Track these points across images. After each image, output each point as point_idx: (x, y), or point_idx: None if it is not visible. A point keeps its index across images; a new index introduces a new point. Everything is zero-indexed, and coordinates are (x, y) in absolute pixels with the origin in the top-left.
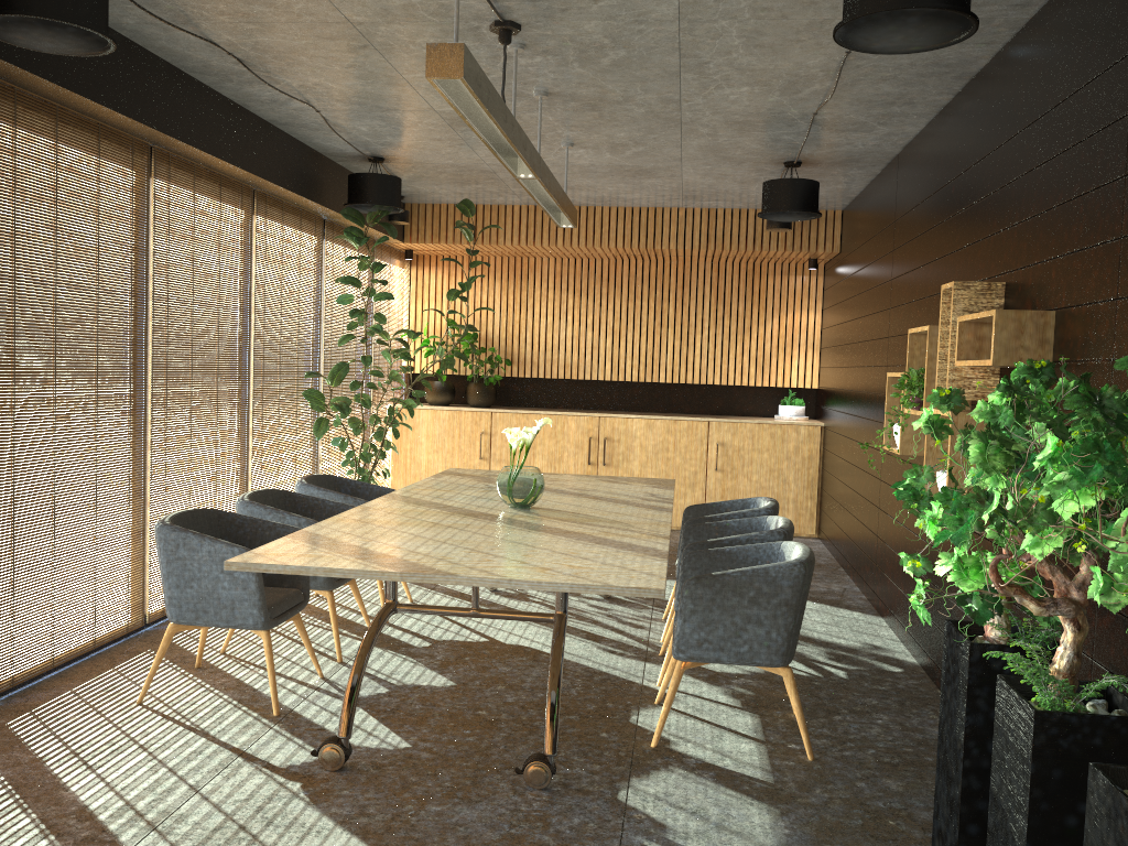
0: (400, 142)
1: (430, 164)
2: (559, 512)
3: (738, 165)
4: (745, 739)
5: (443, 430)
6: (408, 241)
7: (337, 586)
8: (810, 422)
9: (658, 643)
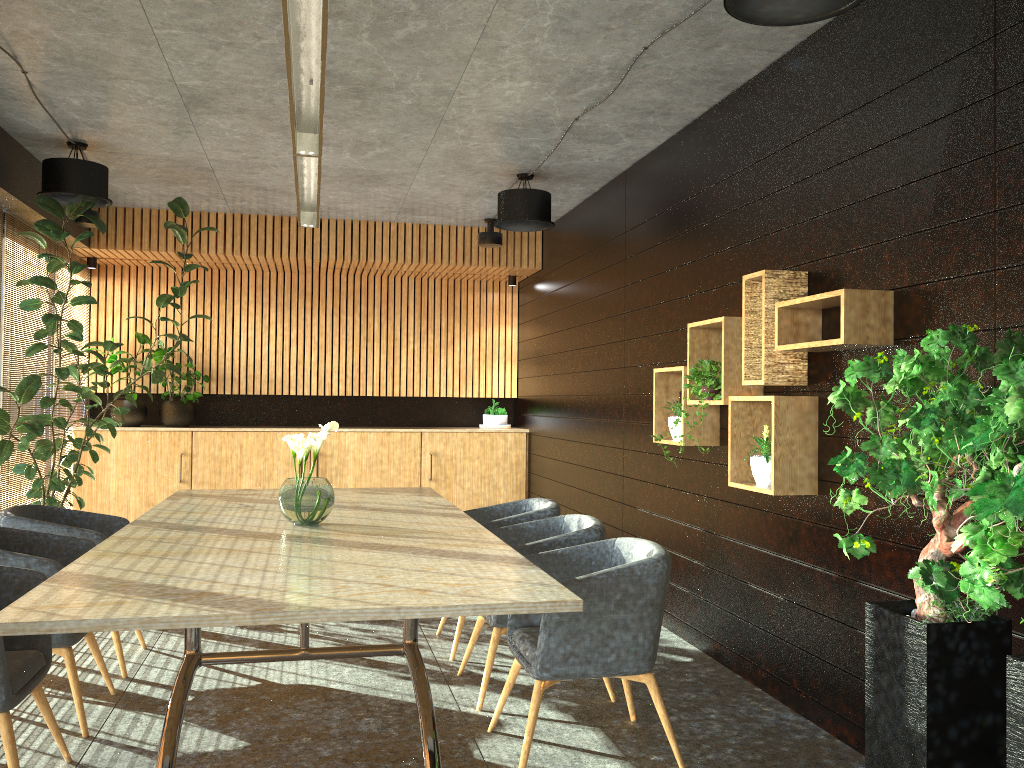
0: (115, 124)
1: (141, 156)
2: (356, 527)
3: (472, 175)
4: (605, 758)
5: (136, 452)
6: (95, 247)
7: (78, 640)
8: (516, 429)
9: (448, 662)
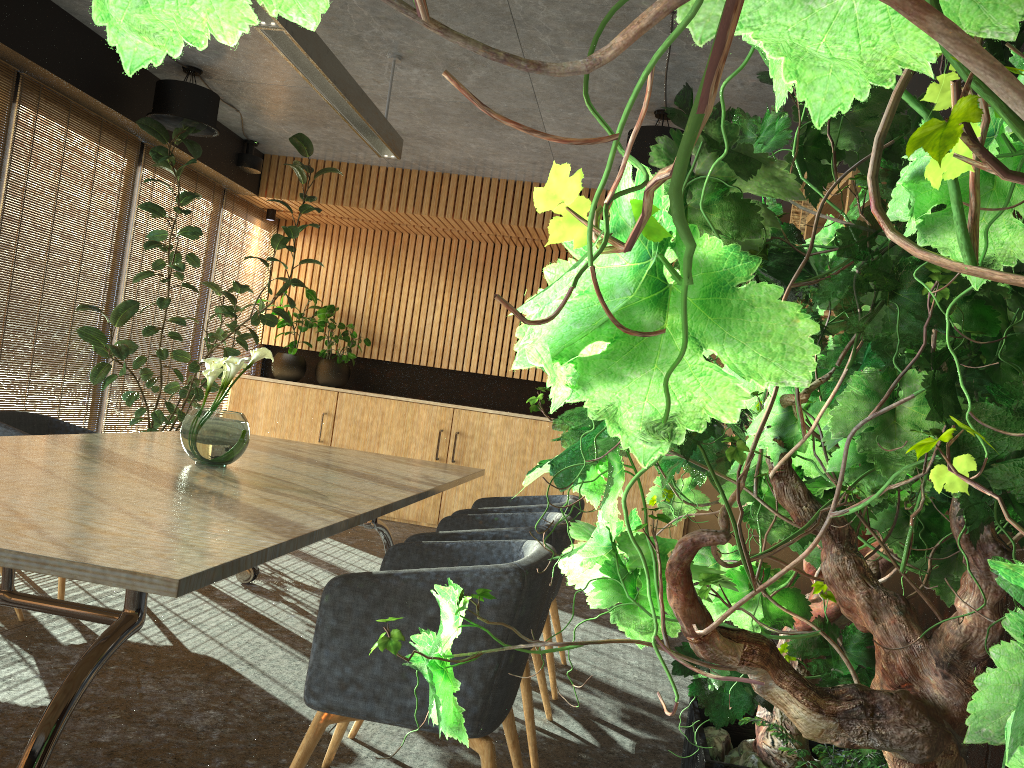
0: None
1: (257, 85)
2: (252, 475)
3: (603, 113)
4: None
5: (284, 406)
6: (263, 195)
7: None
8: None
9: None
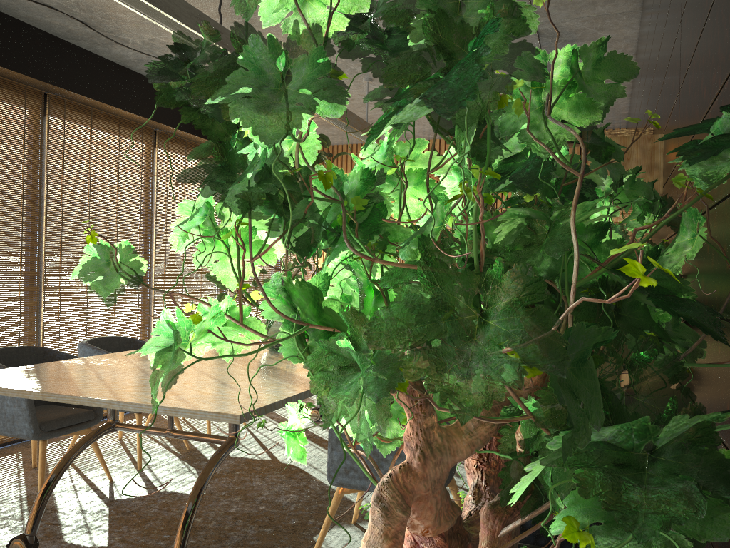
0: None
1: None
2: None
3: None
4: None
5: None
6: None
7: None
8: None
9: None
